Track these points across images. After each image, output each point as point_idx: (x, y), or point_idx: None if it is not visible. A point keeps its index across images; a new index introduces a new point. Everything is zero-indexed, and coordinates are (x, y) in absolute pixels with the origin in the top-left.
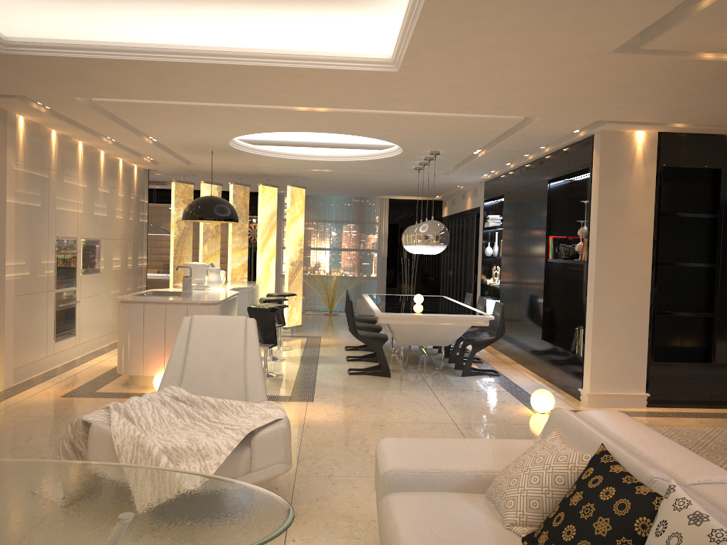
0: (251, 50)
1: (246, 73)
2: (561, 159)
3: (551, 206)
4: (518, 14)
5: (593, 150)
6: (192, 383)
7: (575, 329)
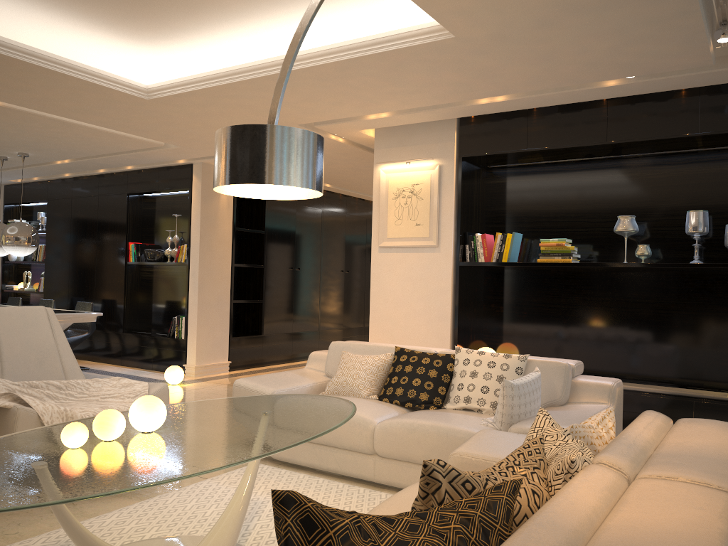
0: (34, 49)
1: (4, 64)
2: (148, 177)
3: (130, 216)
4: (292, 97)
5: (193, 176)
6: (14, 373)
7: (173, 318)
